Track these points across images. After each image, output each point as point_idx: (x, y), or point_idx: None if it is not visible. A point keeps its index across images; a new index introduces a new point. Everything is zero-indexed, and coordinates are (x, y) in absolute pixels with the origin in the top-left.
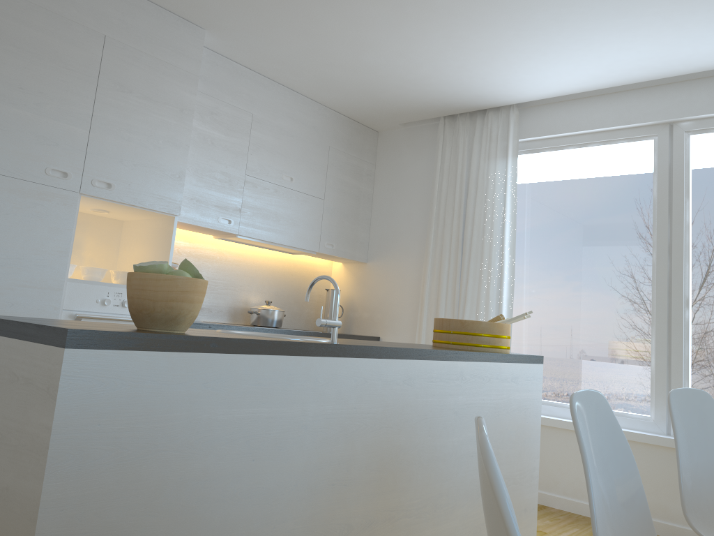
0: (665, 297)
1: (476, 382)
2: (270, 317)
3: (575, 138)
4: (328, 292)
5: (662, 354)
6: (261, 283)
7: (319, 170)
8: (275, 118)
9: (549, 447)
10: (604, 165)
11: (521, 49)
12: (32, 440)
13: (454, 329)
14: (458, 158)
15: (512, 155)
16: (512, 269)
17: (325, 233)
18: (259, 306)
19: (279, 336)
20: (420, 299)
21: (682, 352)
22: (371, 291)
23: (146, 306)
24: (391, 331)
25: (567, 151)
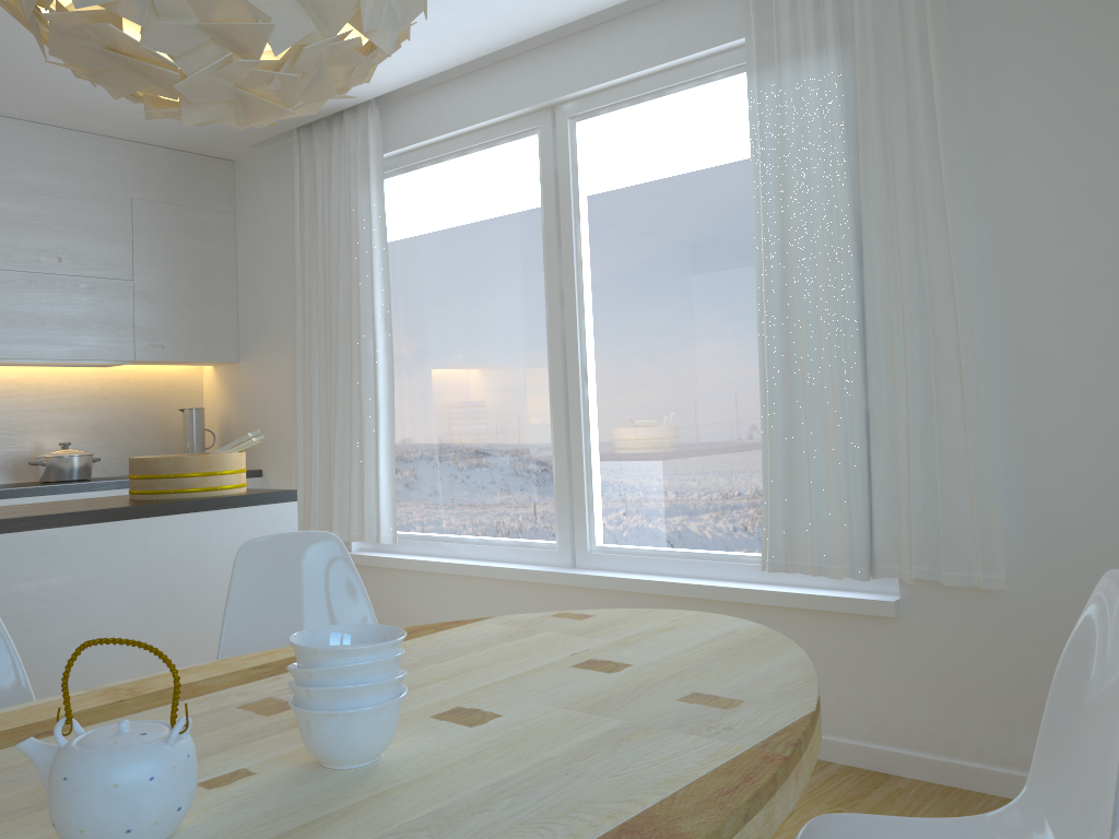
0: (560, 370)
1: (101, 552)
2: (62, 467)
3: (452, 143)
4: (184, 413)
5: (562, 453)
6: (61, 416)
7: (116, 238)
8: (10, 171)
9: (448, 601)
10: (489, 179)
11: None
12: None
13: (137, 472)
14: (317, 192)
15: (377, 180)
16: (390, 351)
17: (145, 330)
18: (46, 453)
19: None
20: (295, 409)
21: (582, 447)
22: (248, 403)
23: None
24: (273, 459)
25: (448, 163)
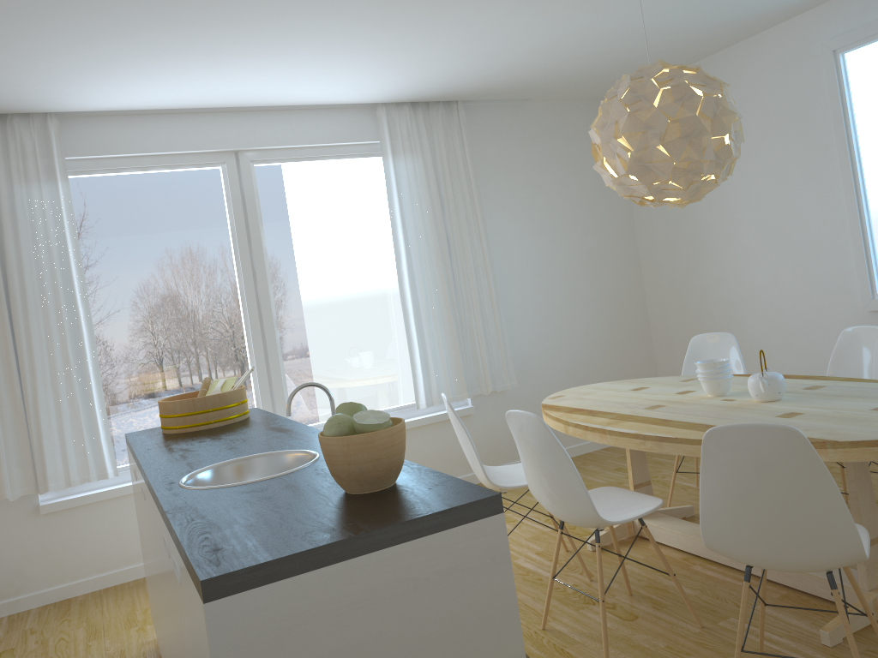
0: (258, 322)
1: None
2: None
3: (136, 160)
4: None
5: (264, 376)
6: None
7: None
8: None
9: None
10: (173, 191)
11: (142, 66)
12: (486, 616)
13: (213, 406)
14: None
15: (61, 179)
16: (88, 321)
17: None
18: None
19: (201, 471)
20: None
21: (280, 369)
22: None
23: (396, 461)
24: None
25: (125, 174)
